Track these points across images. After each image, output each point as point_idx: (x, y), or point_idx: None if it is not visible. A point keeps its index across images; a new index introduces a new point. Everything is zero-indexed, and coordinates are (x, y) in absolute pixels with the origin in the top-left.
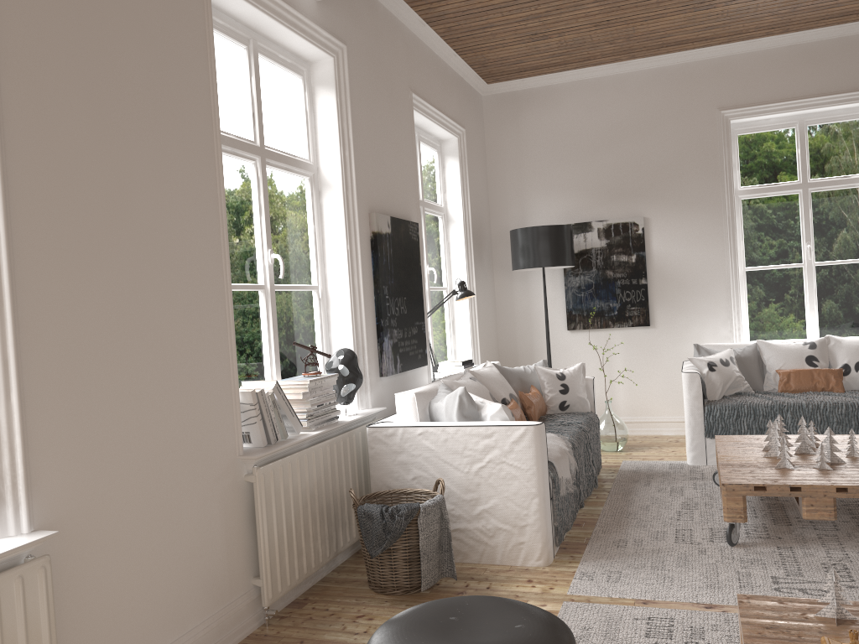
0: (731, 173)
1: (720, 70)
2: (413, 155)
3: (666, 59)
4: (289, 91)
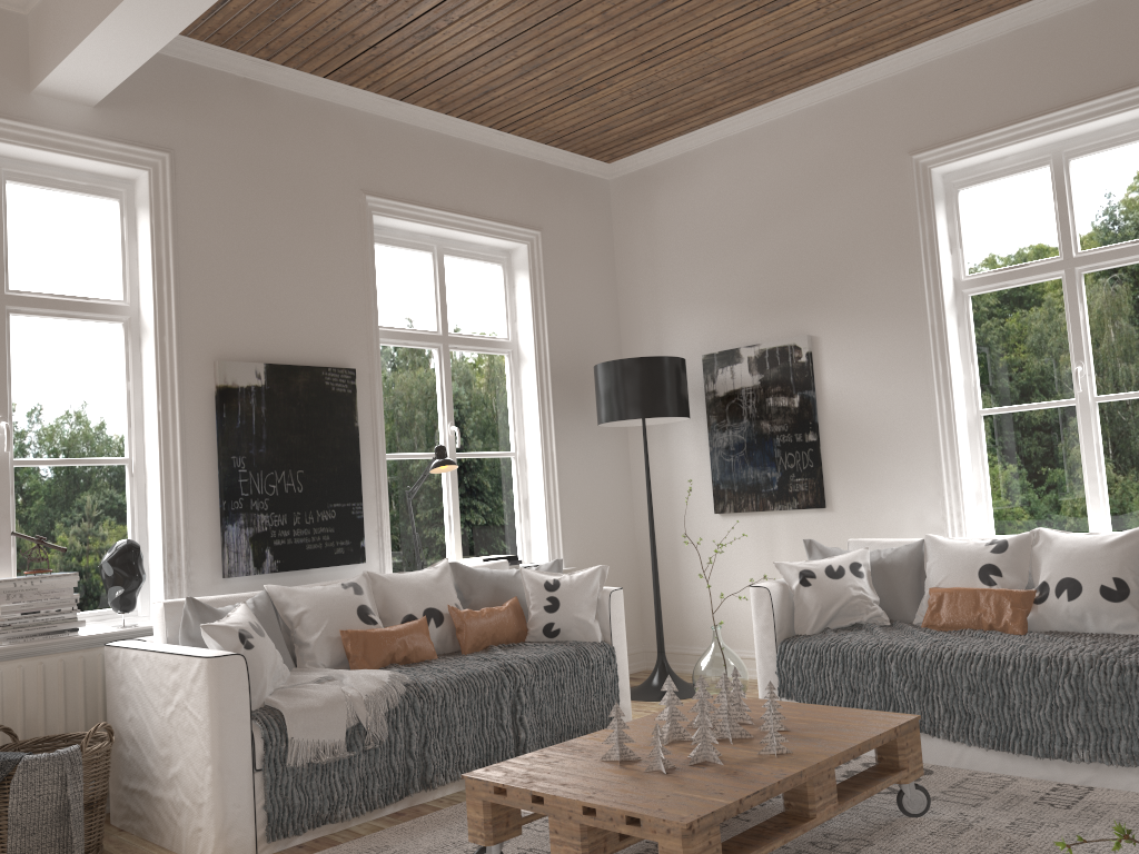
0: (936, 254)
1: (909, 91)
2: (363, 278)
3: (828, 87)
4: (89, 220)
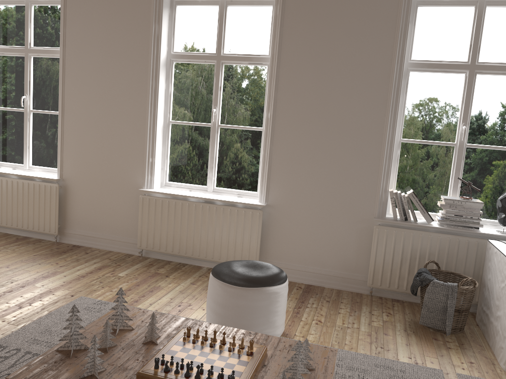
0: None
1: None
2: None
3: None
4: None
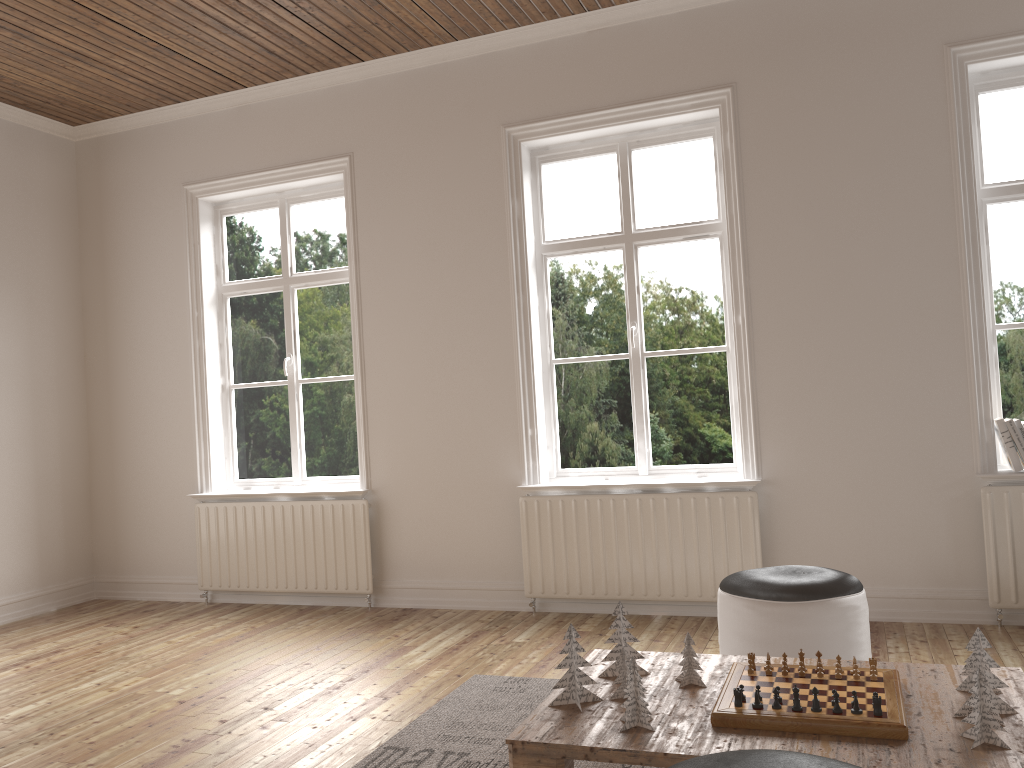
0: None
1: None
2: None
3: None
4: None
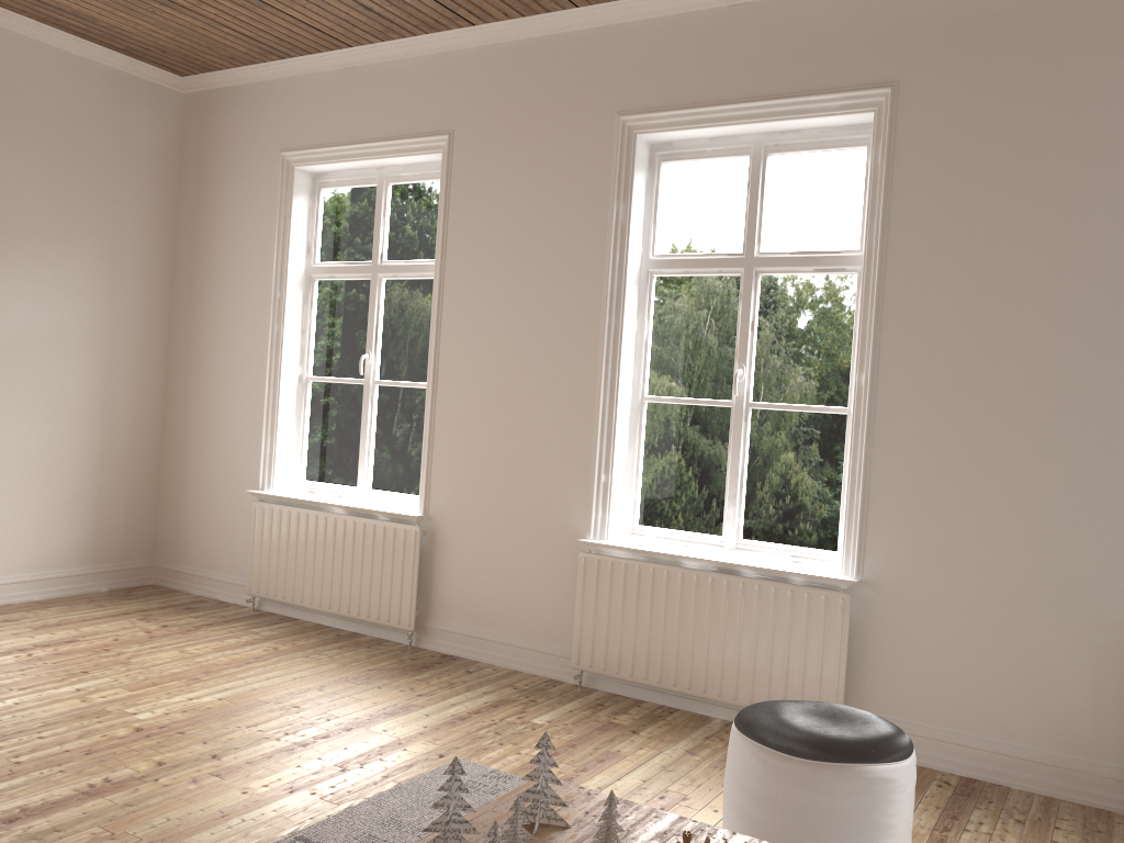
0: None
1: None
2: None
3: None
4: None
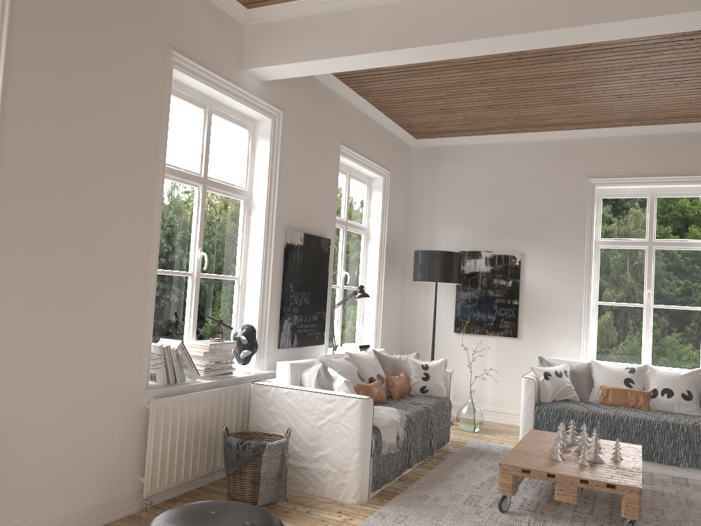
0: (592, 227)
1: (591, 148)
2: (335, 189)
3: (550, 134)
4: (236, 140)
